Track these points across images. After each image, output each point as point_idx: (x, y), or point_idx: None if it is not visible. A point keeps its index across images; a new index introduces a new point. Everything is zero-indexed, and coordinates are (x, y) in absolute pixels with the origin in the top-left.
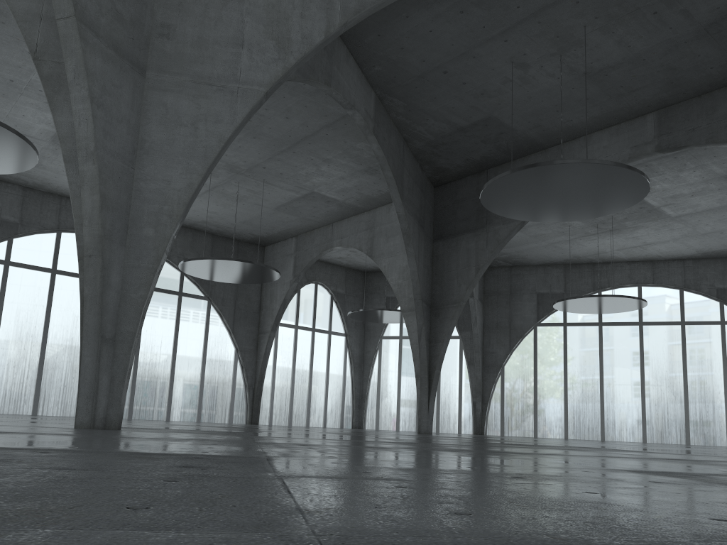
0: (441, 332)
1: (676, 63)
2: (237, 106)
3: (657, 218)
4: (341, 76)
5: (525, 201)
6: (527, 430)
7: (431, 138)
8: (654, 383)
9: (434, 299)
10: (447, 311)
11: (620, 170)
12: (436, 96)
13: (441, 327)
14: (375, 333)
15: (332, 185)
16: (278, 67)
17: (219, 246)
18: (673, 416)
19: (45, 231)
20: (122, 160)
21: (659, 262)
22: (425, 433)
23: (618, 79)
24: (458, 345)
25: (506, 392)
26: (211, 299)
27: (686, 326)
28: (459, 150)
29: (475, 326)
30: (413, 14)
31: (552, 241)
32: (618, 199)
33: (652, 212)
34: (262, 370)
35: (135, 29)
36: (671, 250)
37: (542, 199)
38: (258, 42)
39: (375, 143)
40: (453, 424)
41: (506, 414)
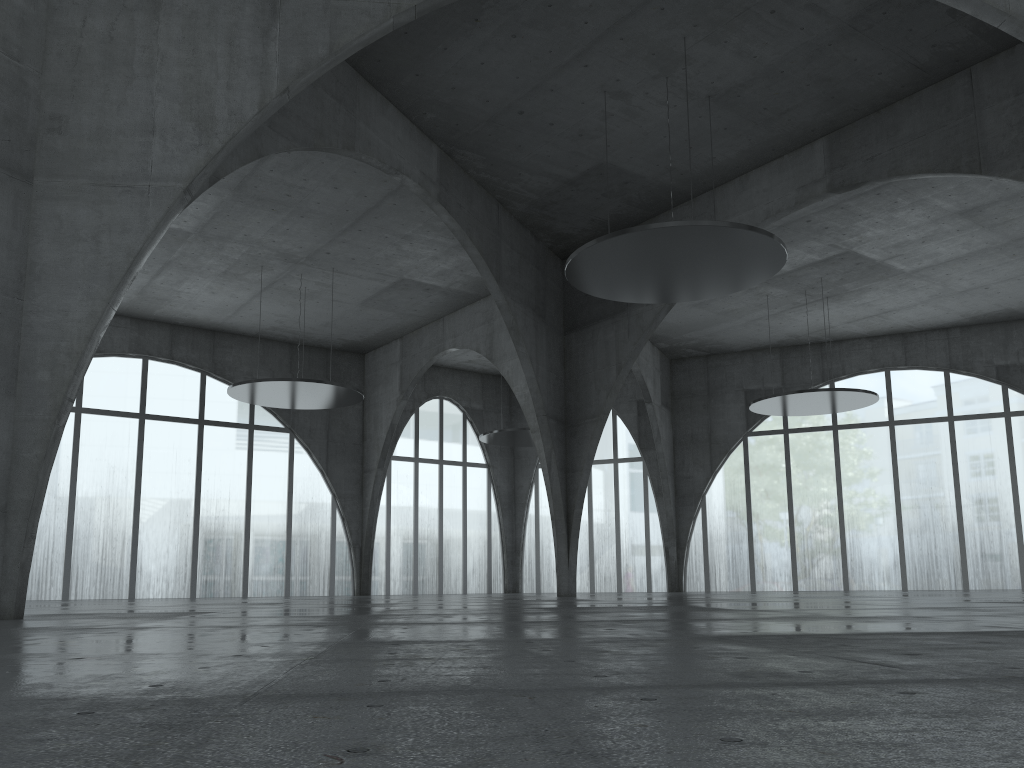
0: (580, 457)
1: (829, 72)
2: (149, 210)
3: (886, 275)
4: (372, 134)
5: (629, 279)
6: (742, 582)
7: (534, 197)
8: (915, 506)
9: (568, 413)
10: (585, 428)
11: (732, 231)
12: (520, 143)
13: (578, 450)
14: (529, 460)
15: (425, 268)
16: (200, 154)
17: (301, 359)
18: (943, 551)
19: None
20: (3, 291)
21: (912, 335)
22: (566, 595)
23: (756, 100)
24: (642, 470)
25: (710, 531)
26: (294, 431)
27: (955, 422)
28: (577, 209)
29: (658, 442)
30: (452, 45)
31: (751, 318)
32: (751, 266)
33: (875, 268)
34: (370, 522)
35: (12, 128)
36: (925, 316)
37: (649, 274)
38: (174, 126)
39: (445, 214)
40: (640, 579)
41: (711, 562)
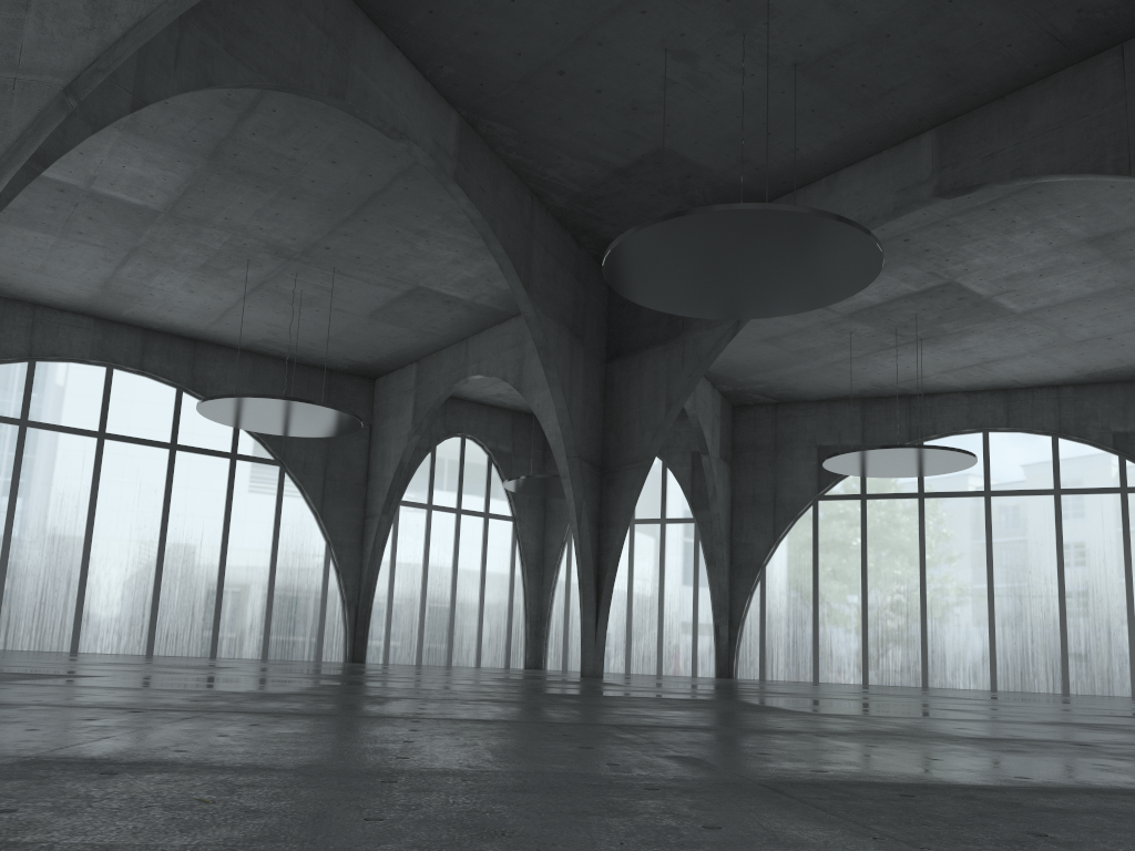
0: (616, 510)
1: (946, 40)
2: (12, 111)
3: (993, 316)
4: (371, 84)
5: (683, 284)
6: (803, 670)
7: (576, 189)
8: (1010, 592)
9: (606, 457)
10: (625, 475)
11: (816, 221)
12: (560, 115)
13: (616, 502)
14: (562, 515)
15: (445, 274)
16: (90, 41)
17: (299, 380)
18: (1041, 647)
19: (10, 360)
20: None
21: (1017, 392)
22: (591, 676)
23: (854, 73)
24: (693, 534)
25: (769, 609)
26: (285, 464)
27: (1062, 496)
28: (629, 207)
29: (714, 501)
30: None
31: (831, 360)
32: (838, 274)
33: (981, 306)
34: (369, 577)
35: None
36: (1033, 370)
37: (709, 278)
38: (57, 1)
39: (463, 197)
40: (684, 660)
41: (769, 645)
